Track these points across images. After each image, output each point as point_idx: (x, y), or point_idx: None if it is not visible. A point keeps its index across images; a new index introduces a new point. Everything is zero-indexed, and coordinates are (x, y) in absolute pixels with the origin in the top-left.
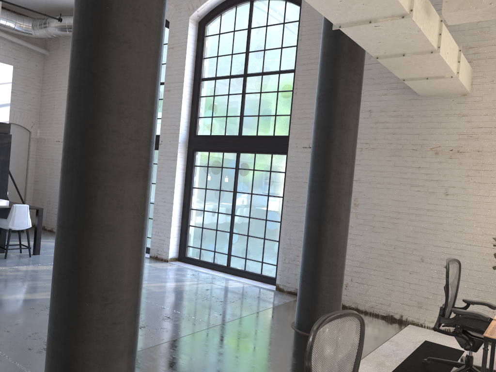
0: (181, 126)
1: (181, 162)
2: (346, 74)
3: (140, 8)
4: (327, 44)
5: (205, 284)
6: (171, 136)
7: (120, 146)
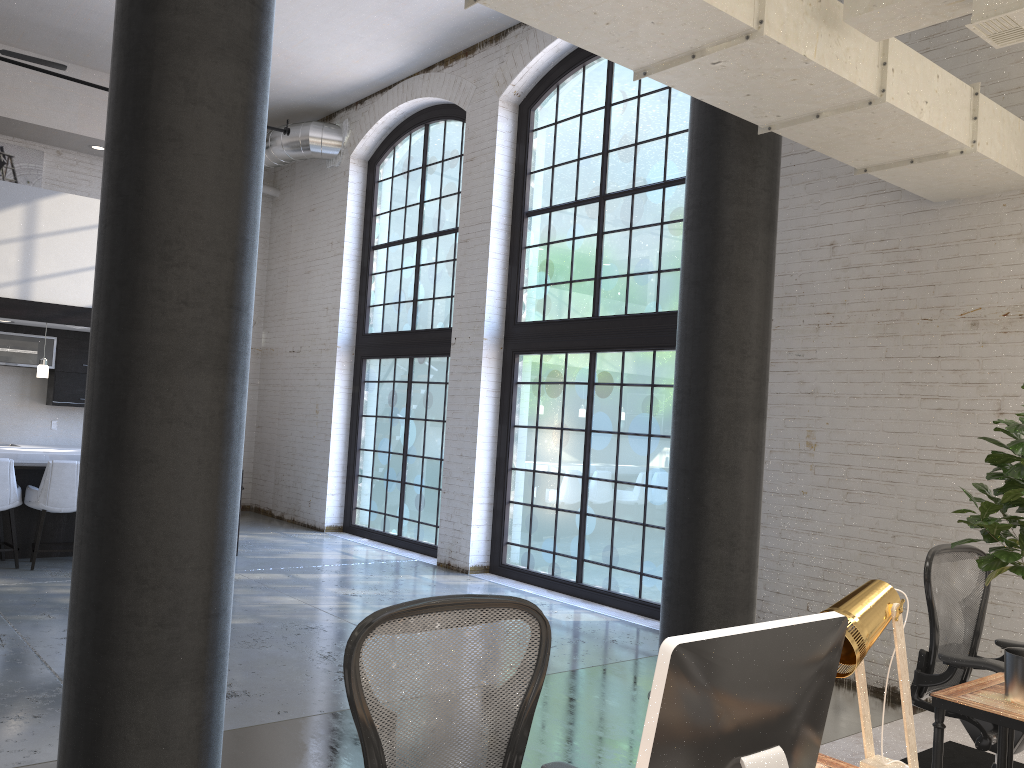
0: (488, 306)
1: (491, 377)
2: (733, 169)
3: (198, 81)
4: (697, 115)
5: None
6: (471, 327)
7: (167, 315)
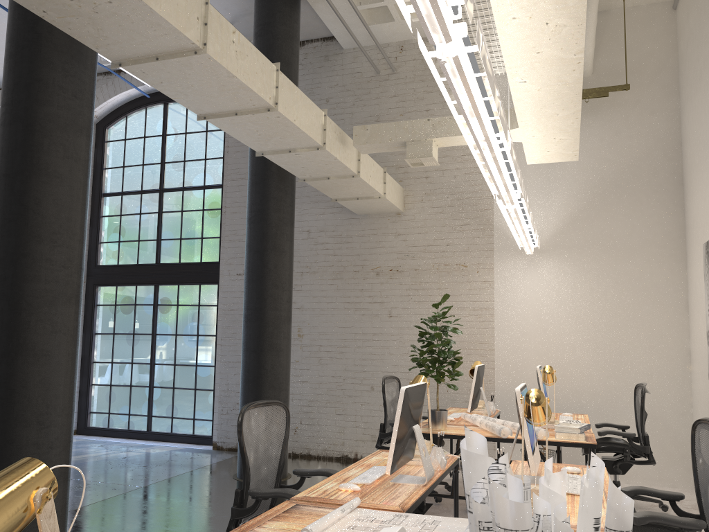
0: None
1: None
2: (276, 194)
3: (70, 146)
4: (255, 163)
5: (120, 452)
6: None
7: (54, 273)
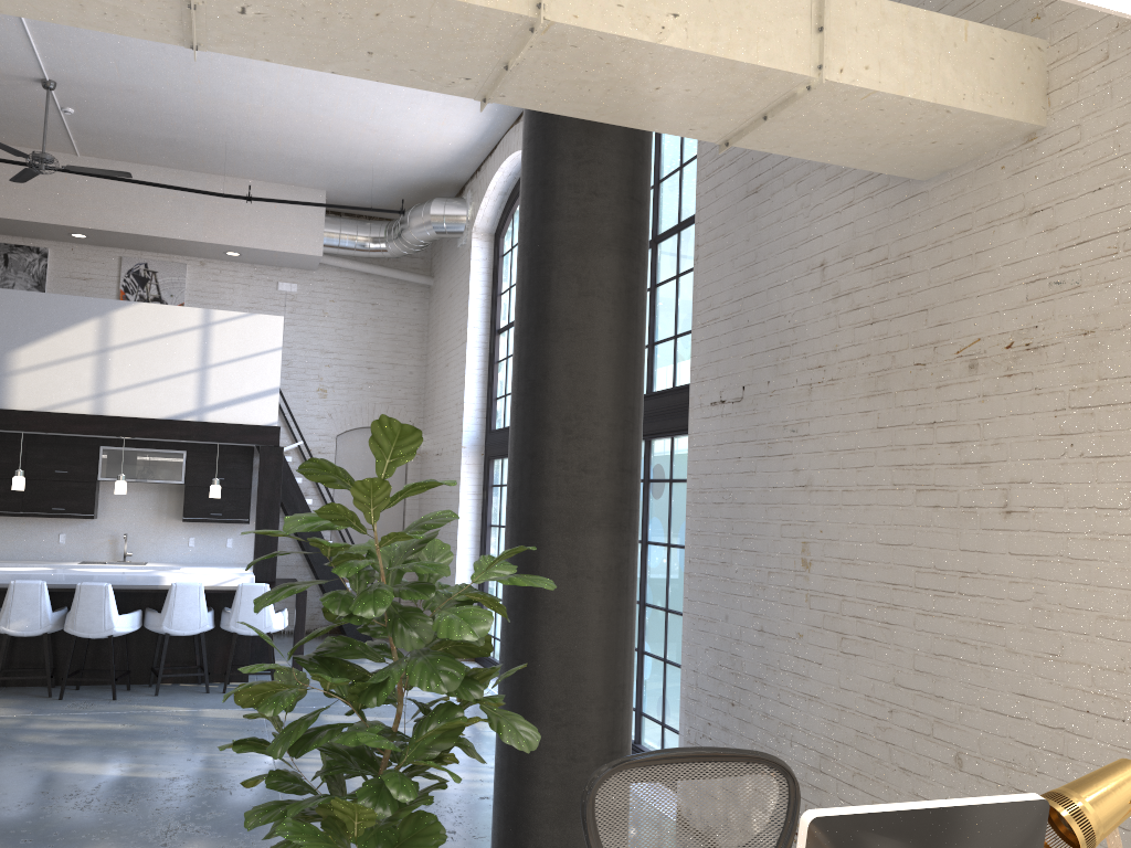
0: None
1: None
2: (550, 172)
3: None
4: None
5: None
6: None
7: None
